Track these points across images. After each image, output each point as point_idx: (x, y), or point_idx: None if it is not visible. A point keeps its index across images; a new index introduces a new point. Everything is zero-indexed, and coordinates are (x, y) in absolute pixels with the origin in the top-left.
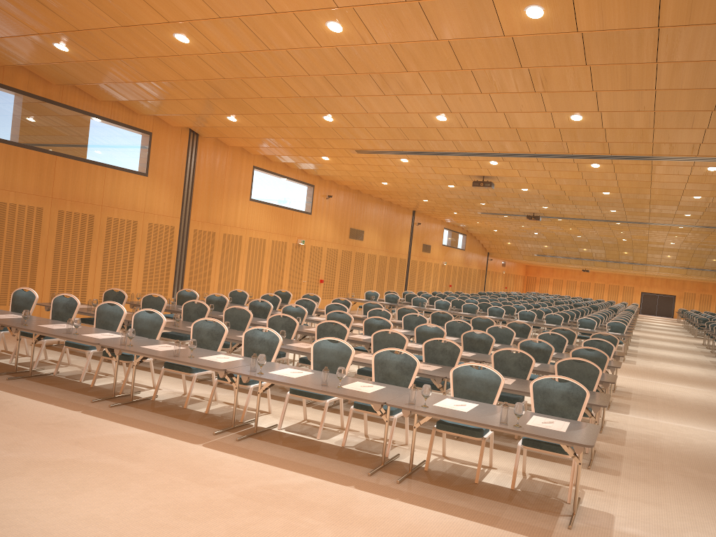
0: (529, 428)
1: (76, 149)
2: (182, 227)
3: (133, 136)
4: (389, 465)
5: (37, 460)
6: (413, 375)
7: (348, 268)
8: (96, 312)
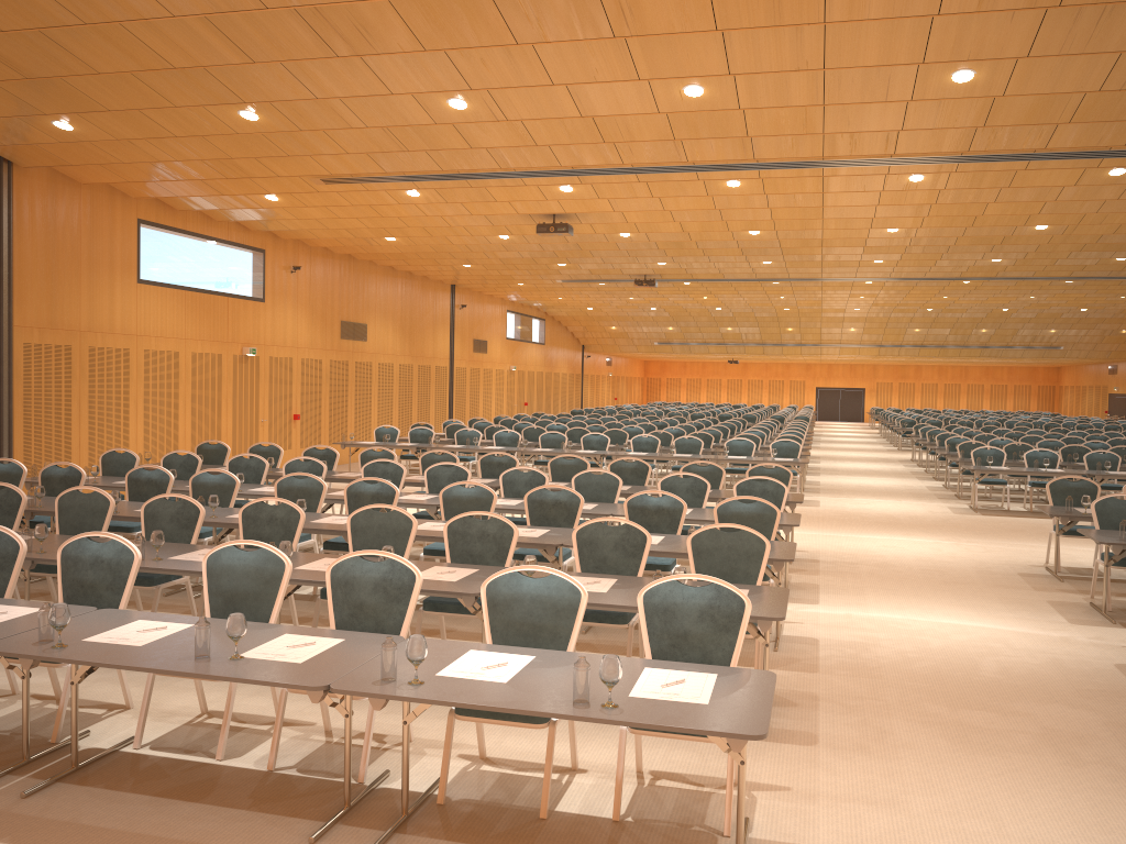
0: (635, 706)
1: None
2: None
3: None
4: (364, 803)
5: None
6: (411, 602)
7: (345, 391)
8: None
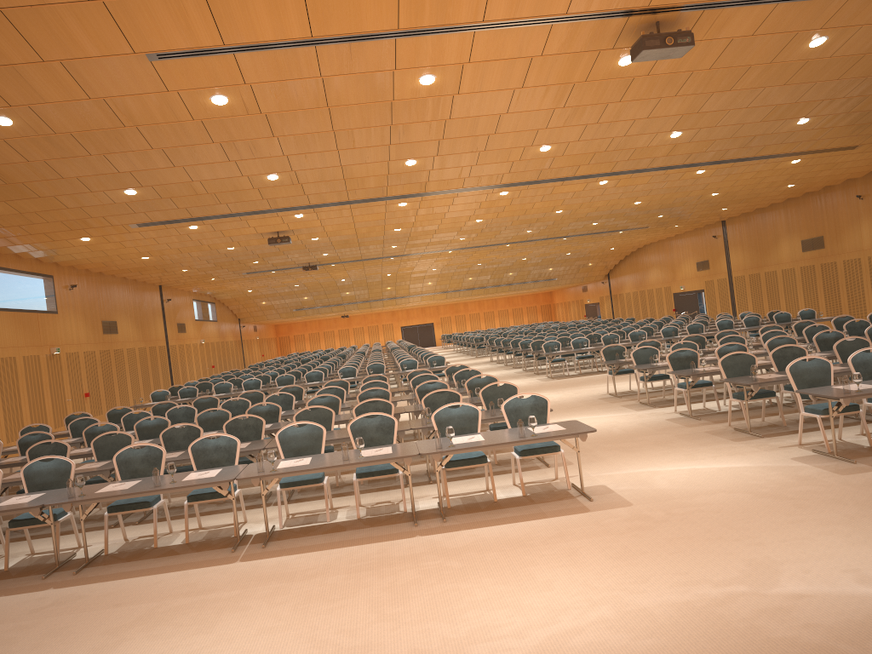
0: (542, 434)
1: None
2: None
3: None
4: (417, 515)
5: (112, 628)
6: (394, 433)
7: (111, 372)
8: None
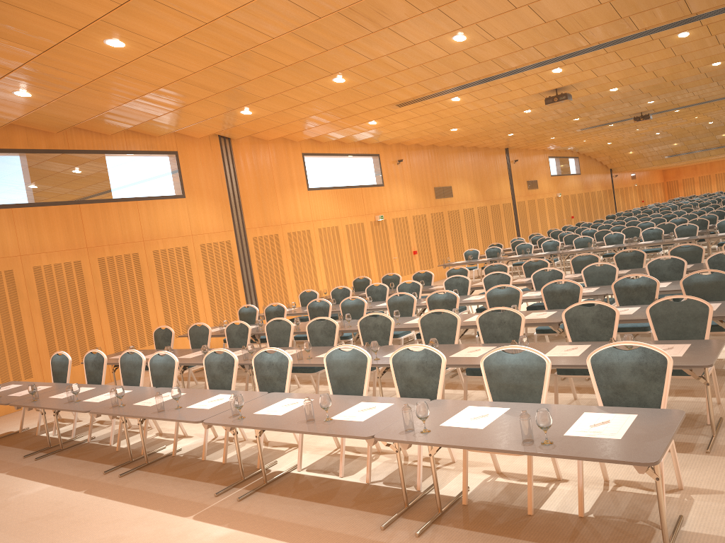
0: (565, 443)
1: (99, 192)
2: (238, 239)
3: (157, 161)
4: (418, 504)
5: None
6: (440, 375)
7: (443, 231)
8: (119, 364)
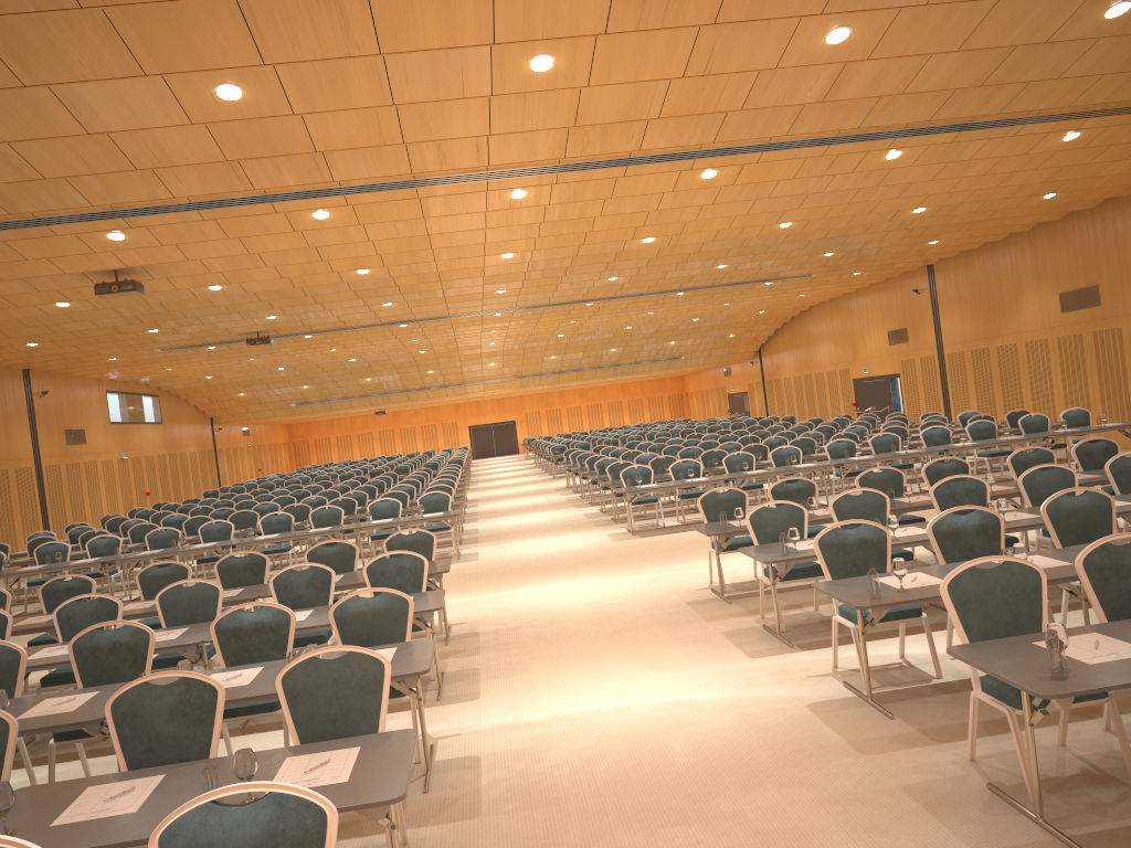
0: None
1: None
2: None
3: None
4: None
5: None
6: None
7: None
8: None
